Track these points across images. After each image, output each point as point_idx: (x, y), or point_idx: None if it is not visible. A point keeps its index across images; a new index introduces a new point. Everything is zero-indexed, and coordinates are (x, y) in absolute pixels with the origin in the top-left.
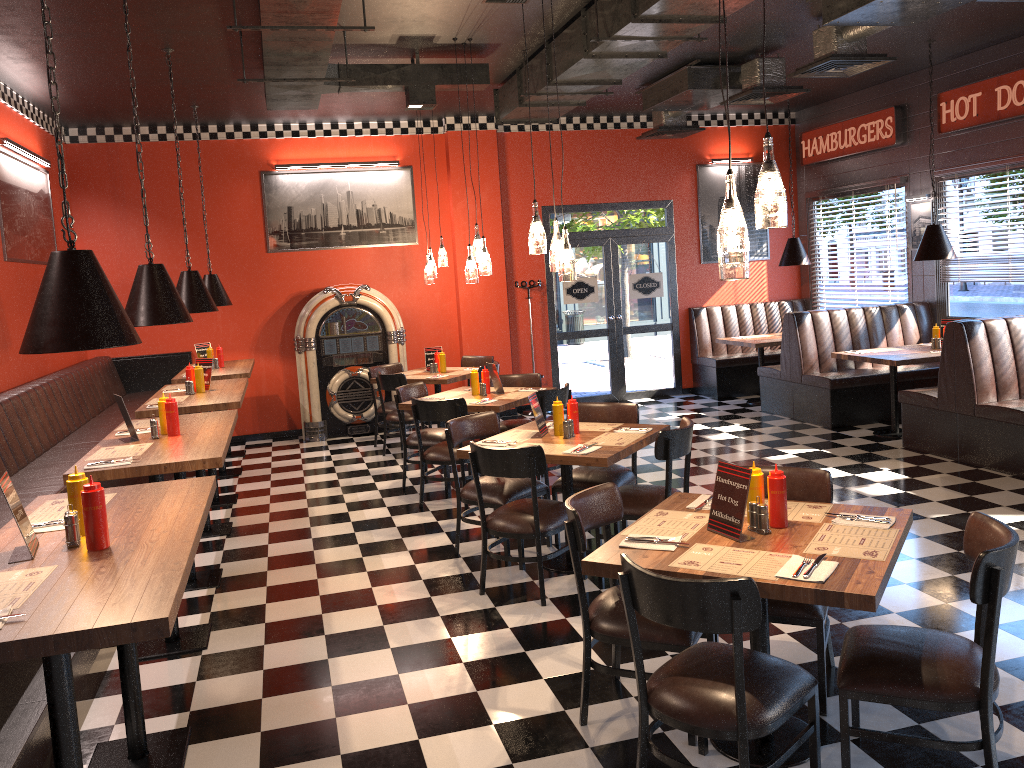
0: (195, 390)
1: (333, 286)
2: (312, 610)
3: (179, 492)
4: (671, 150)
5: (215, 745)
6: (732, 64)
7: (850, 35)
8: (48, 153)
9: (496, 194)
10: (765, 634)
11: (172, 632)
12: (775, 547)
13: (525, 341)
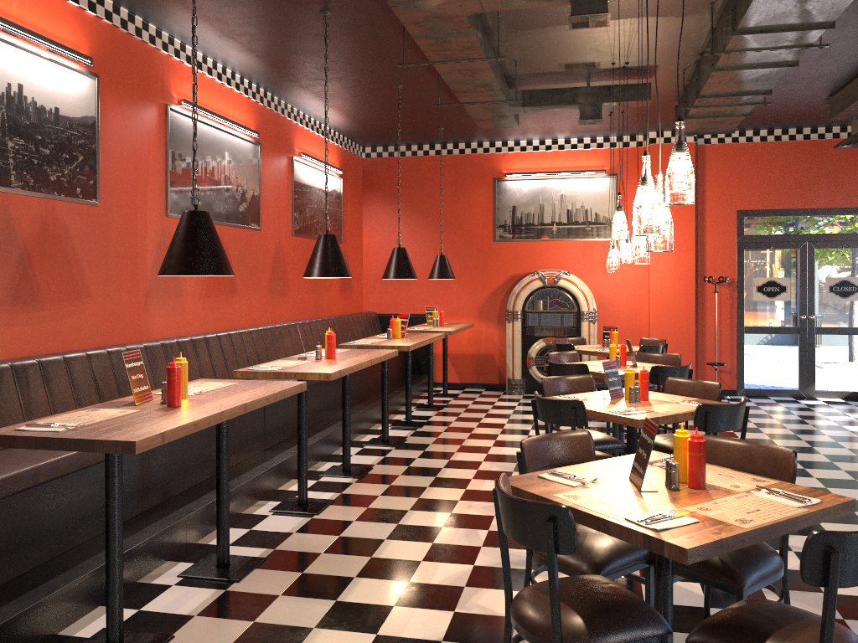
0: (394, 336)
1: (540, 270)
2: (404, 506)
3: (269, 387)
4: None
5: (269, 573)
6: None
7: None
8: (344, 164)
9: None
10: (665, 585)
11: (301, 498)
12: (664, 500)
13: (711, 331)
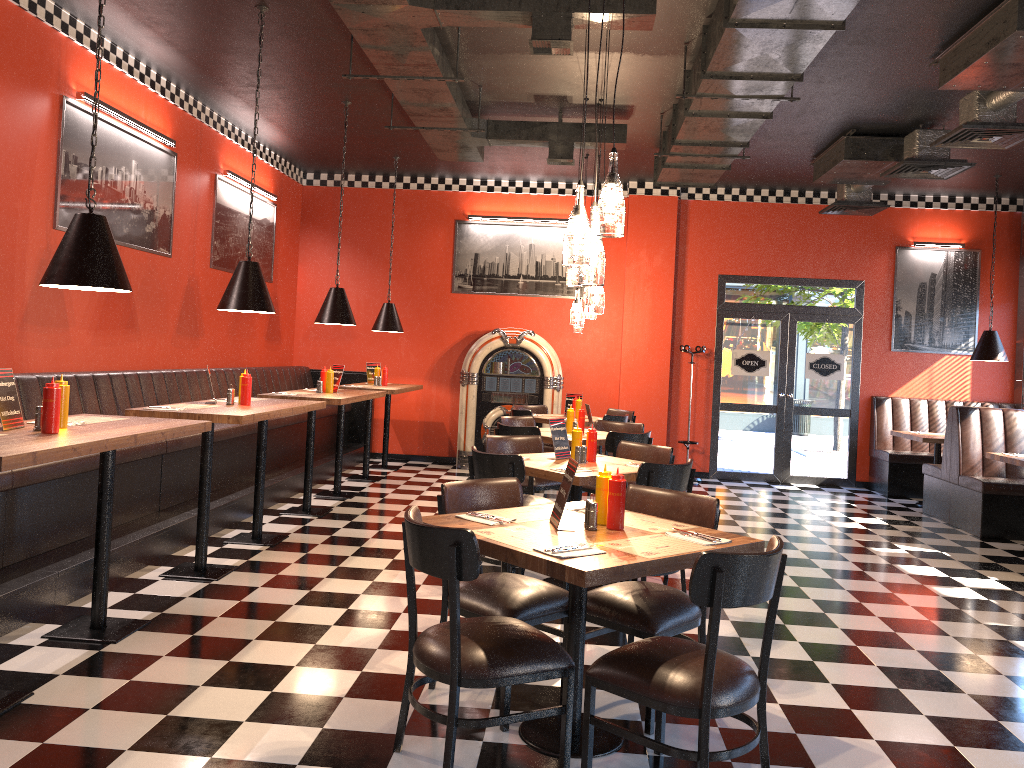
0: (325, 390)
1: (501, 328)
2: (320, 574)
3: (166, 423)
4: (868, 229)
5: (154, 635)
6: (900, 136)
7: (992, 103)
8: (280, 190)
9: (670, 258)
10: (577, 628)
11: (199, 562)
12: (578, 537)
13: (686, 406)
